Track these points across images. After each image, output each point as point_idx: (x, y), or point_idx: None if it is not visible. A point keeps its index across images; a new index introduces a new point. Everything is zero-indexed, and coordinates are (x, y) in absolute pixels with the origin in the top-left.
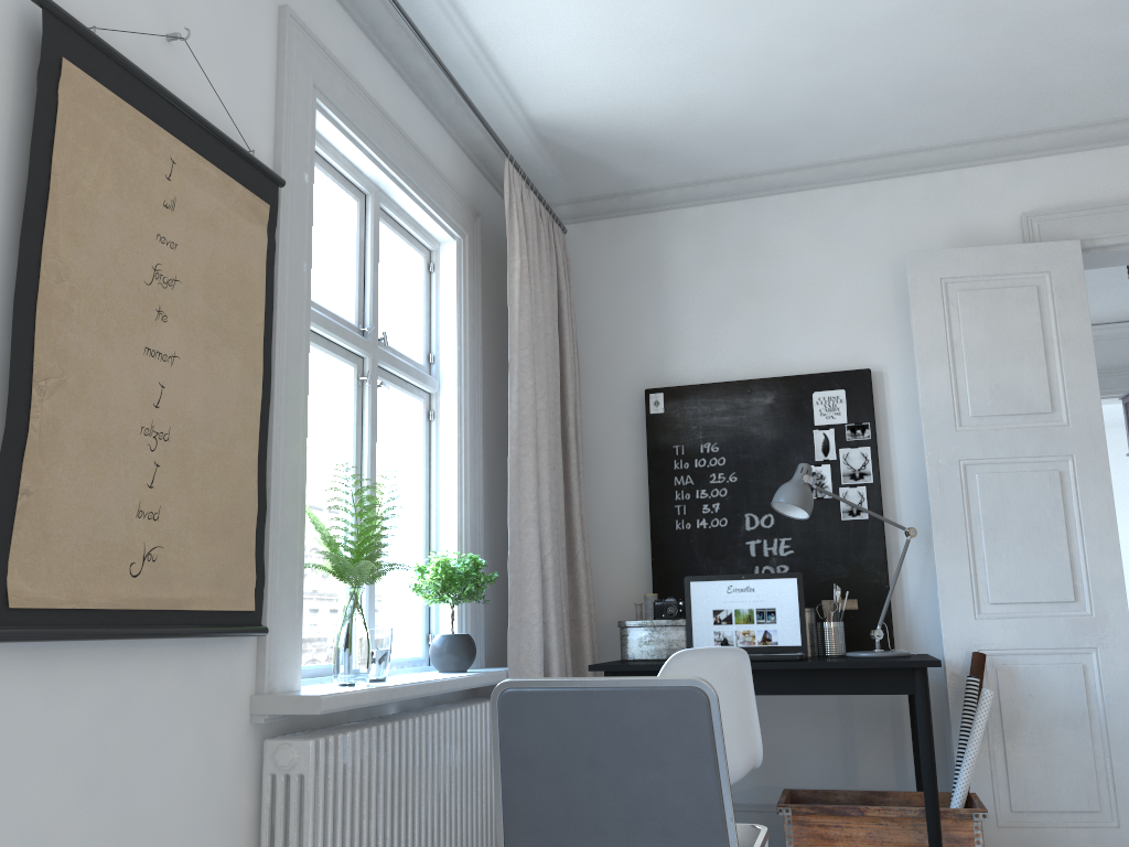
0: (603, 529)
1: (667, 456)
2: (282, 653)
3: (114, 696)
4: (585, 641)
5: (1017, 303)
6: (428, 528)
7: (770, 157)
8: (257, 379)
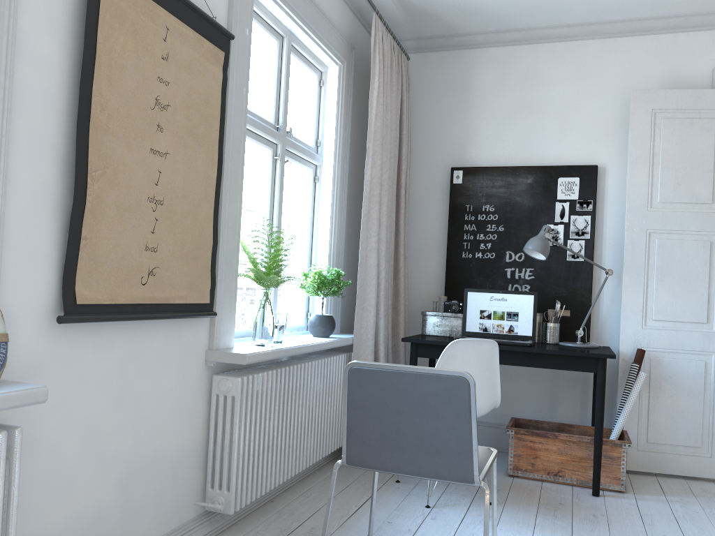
0: (417, 253)
1: (461, 211)
2: (224, 326)
3: (132, 351)
4: (401, 321)
5: (700, 130)
6: (310, 249)
7: (549, 17)
8: (214, 165)
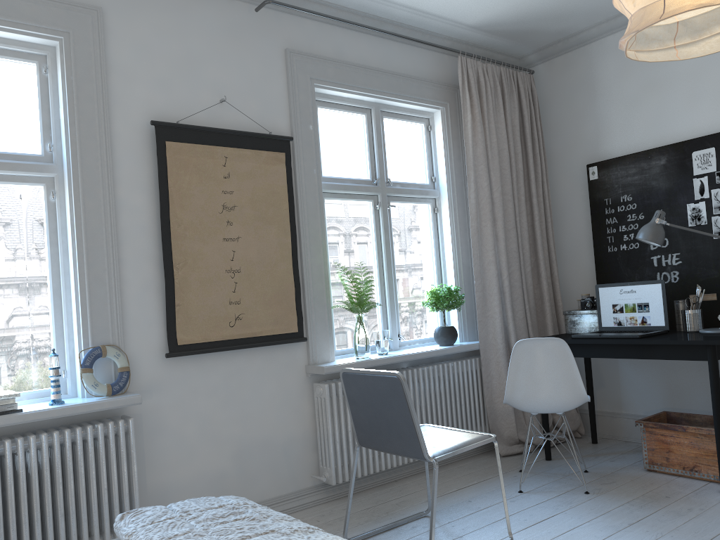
0: (570, 254)
1: (601, 206)
2: (320, 347)
3: (232, 370)
4: (548, 322)
5: None
6: (439, 270)
7: None
8: (287, 234)
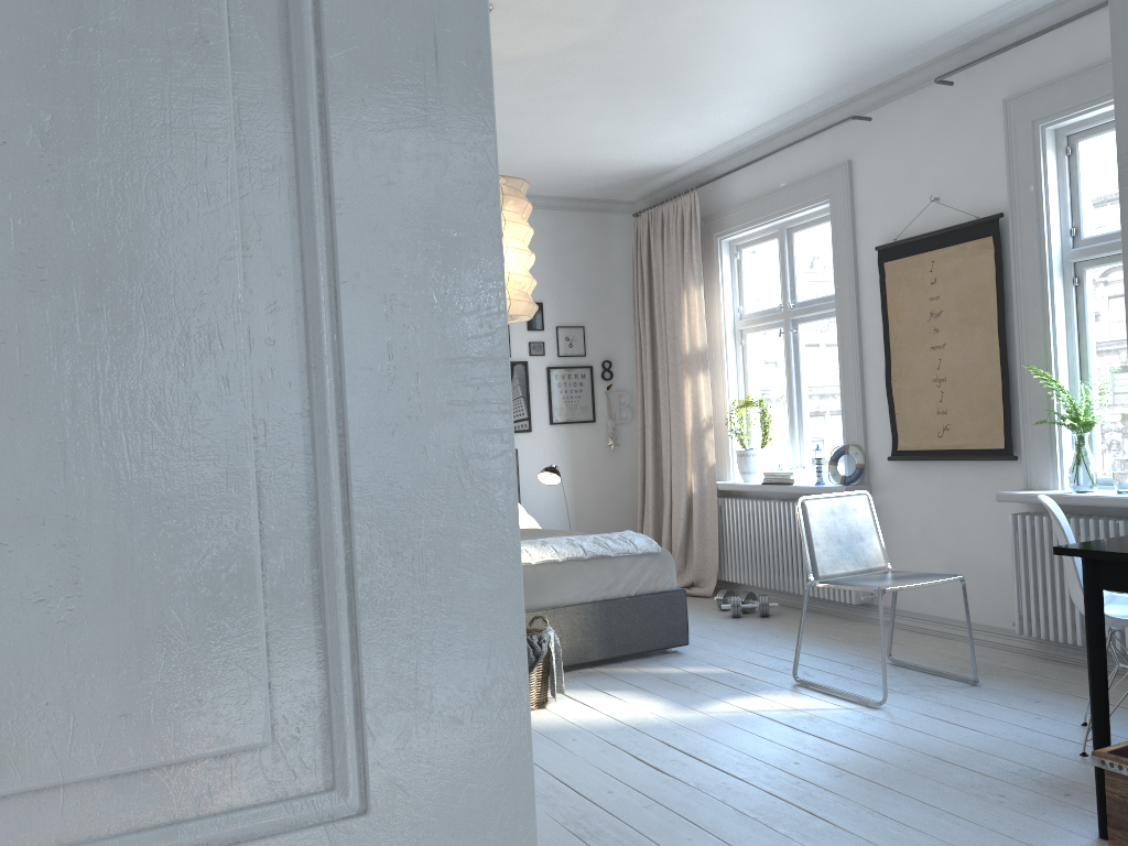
0: None
1: None
2: (1038, 469)
3: (947, 481)
4: None
5: None
6: None
7: None
8: (993, 333)
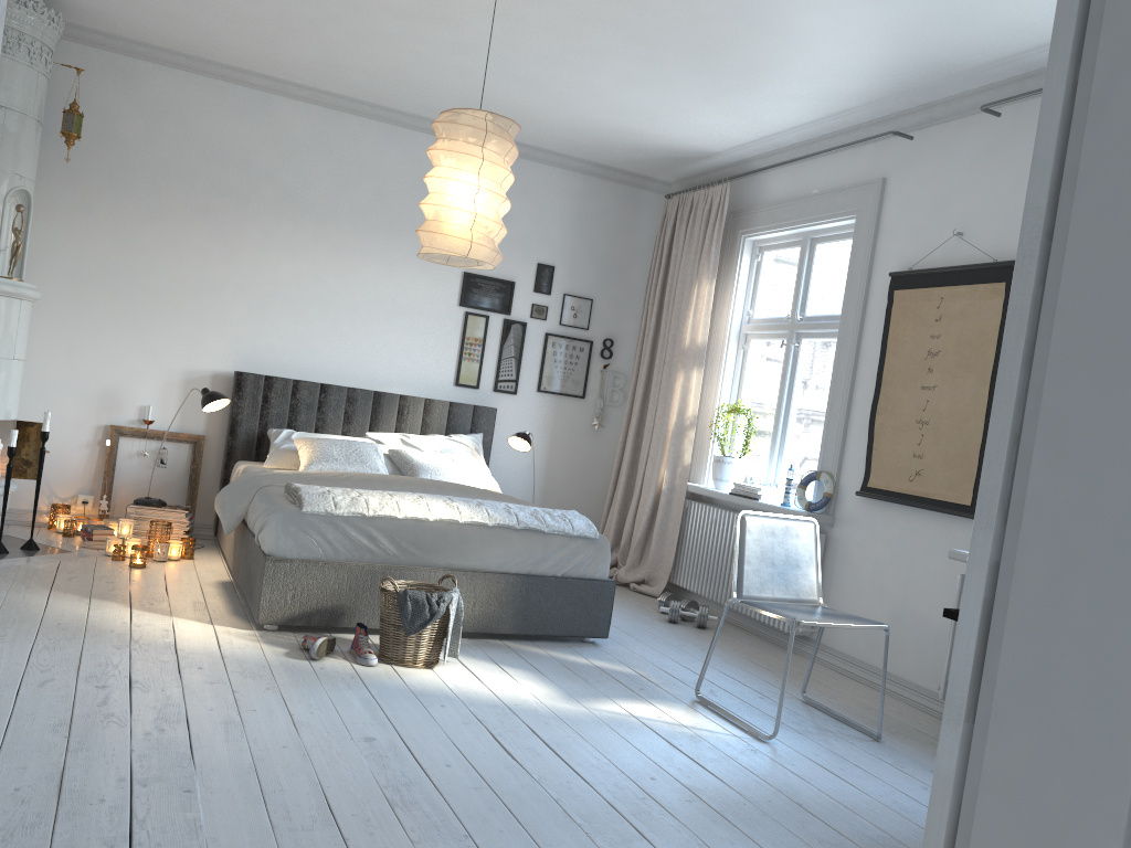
0: None
1: None
2: None
3: (908, 528)
4: None
5: None
6: None
7: None
8: (985, 384)
